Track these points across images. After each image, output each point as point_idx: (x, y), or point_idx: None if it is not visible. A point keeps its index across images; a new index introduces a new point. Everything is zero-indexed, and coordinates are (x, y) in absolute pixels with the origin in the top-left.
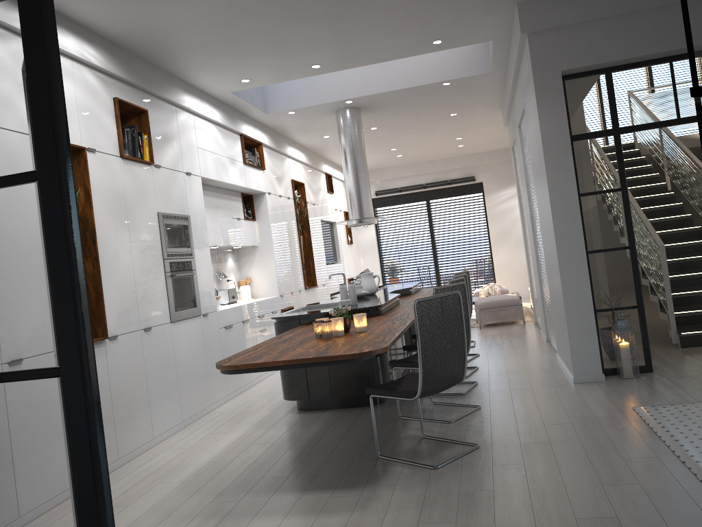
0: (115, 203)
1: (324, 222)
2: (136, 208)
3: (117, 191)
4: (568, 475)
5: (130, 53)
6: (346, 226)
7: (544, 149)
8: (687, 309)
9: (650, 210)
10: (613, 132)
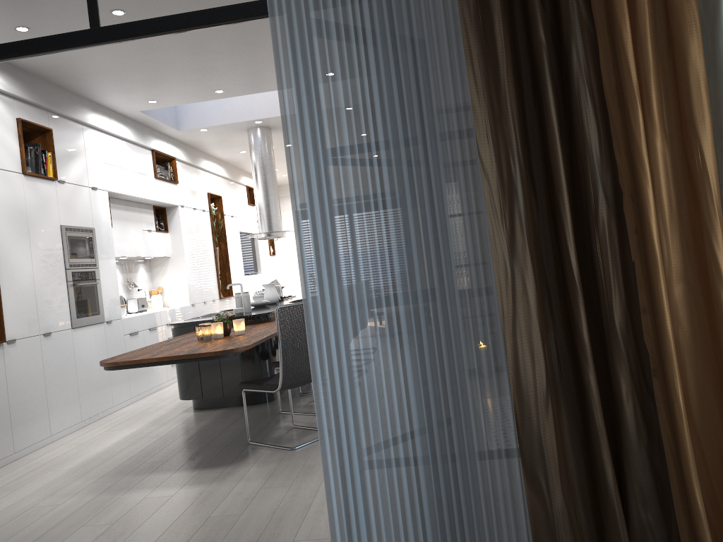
0: (16, 217)
1: (244, 234)
2: (38, 222)
3: (19, 205)
4: None
5: (35, 76)
6: None
7: None
8: None
9: None
10: None
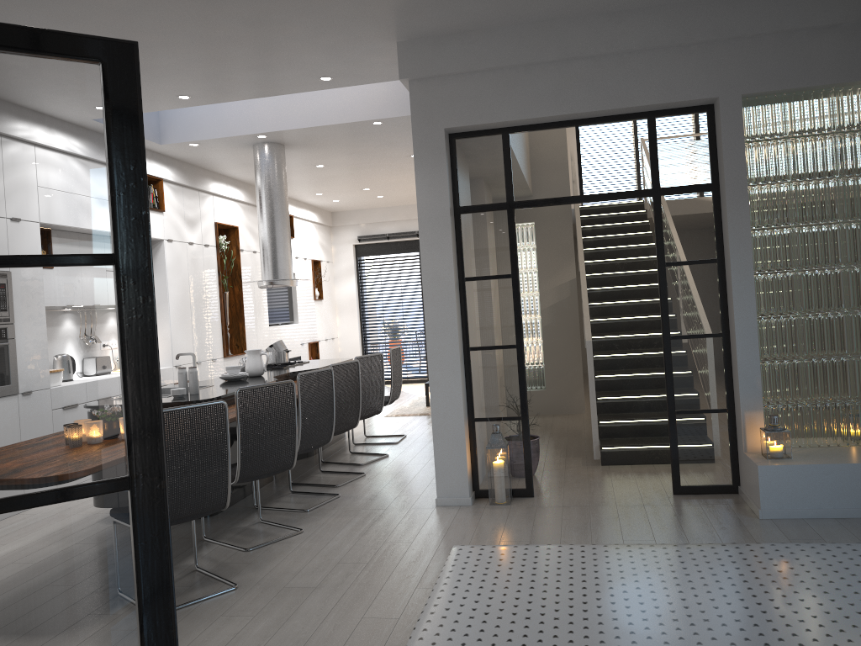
0: None
1: None
2: None
3: None
4: (281, 636)
5: None
6: (313, 277)
7: (420, 222)
8: (622, 417)
9: (629, 289)
10: (507, 206)
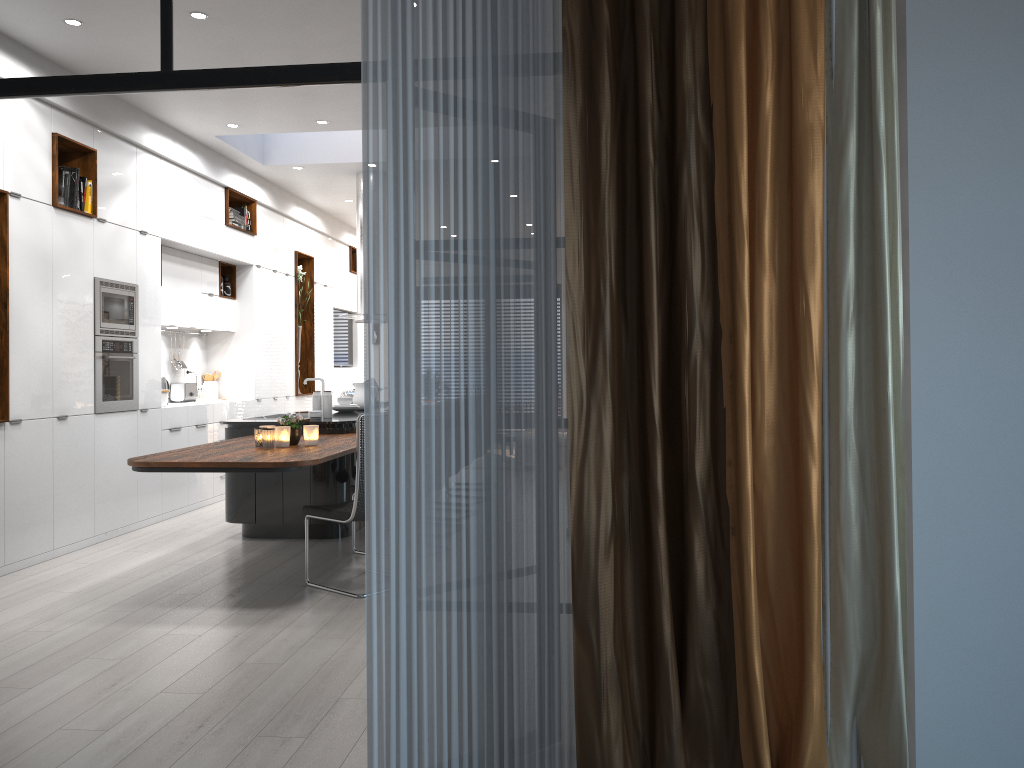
0: (39, 261)
1: (340, 311)
2: (66, 270)
3: (43, 246)
4: None
5: None
6: None
7: None
8: None
9: None
10: None
